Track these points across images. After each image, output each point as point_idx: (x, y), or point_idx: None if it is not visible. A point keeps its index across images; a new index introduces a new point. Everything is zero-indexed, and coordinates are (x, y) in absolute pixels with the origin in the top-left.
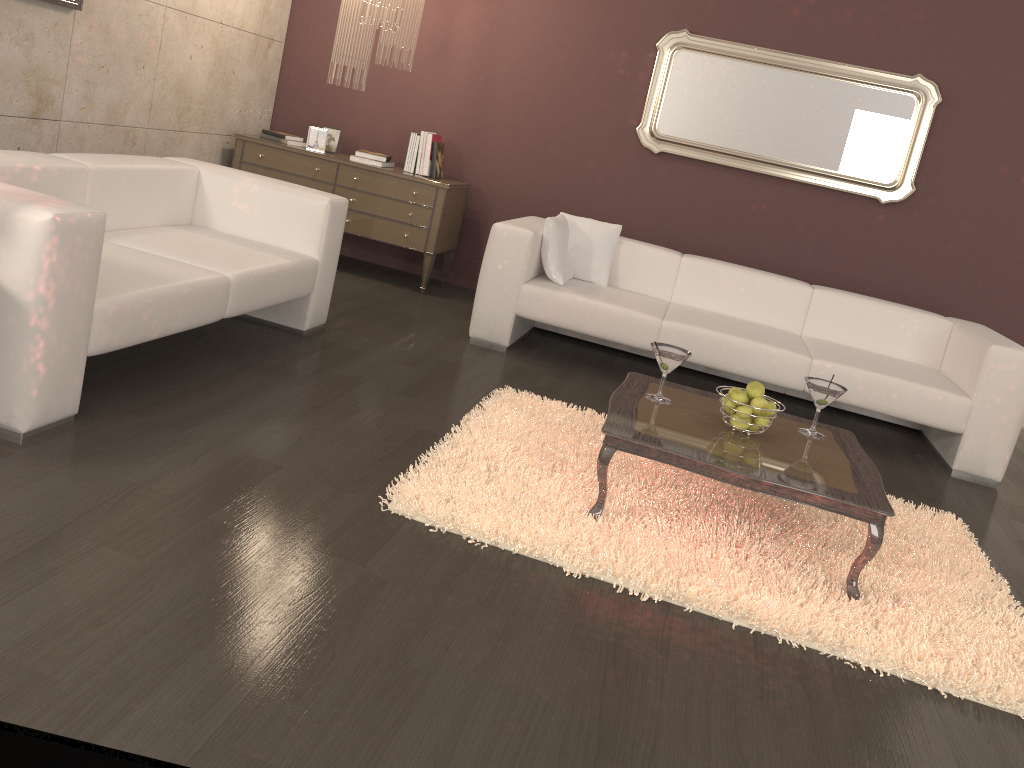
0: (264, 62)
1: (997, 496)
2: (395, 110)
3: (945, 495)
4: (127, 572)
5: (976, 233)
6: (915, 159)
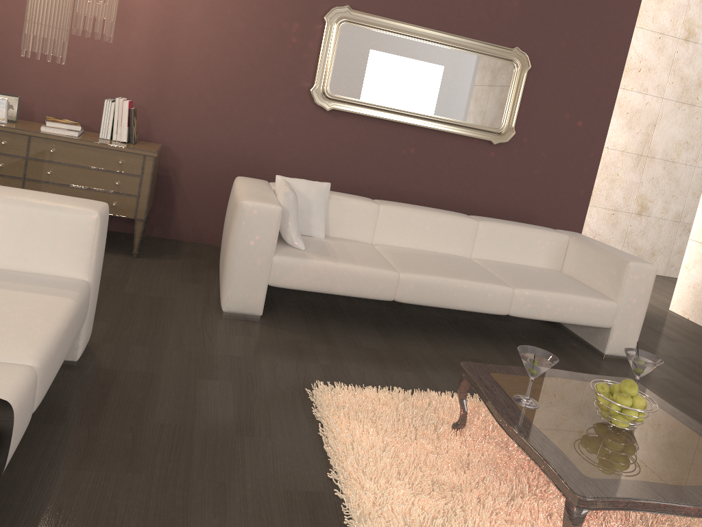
0: None
1: None
2: (73, 73)
3: None
4: None
5: (551, 162)
6: (515, 110)
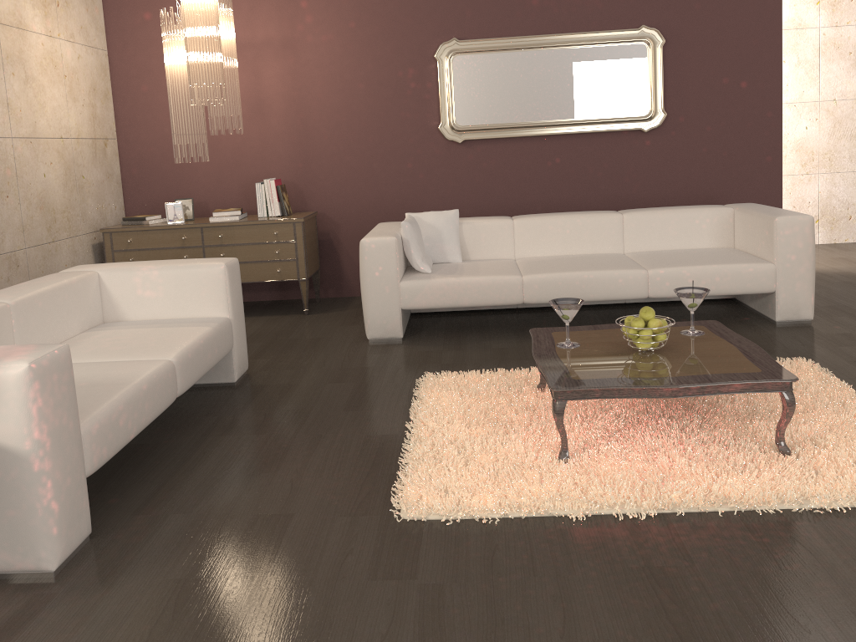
0: (105, 160)
1: (817, 331)
2: (232, 168)
3: (784, 344)
4: None
5: (720, 134)
6: (659, 91)
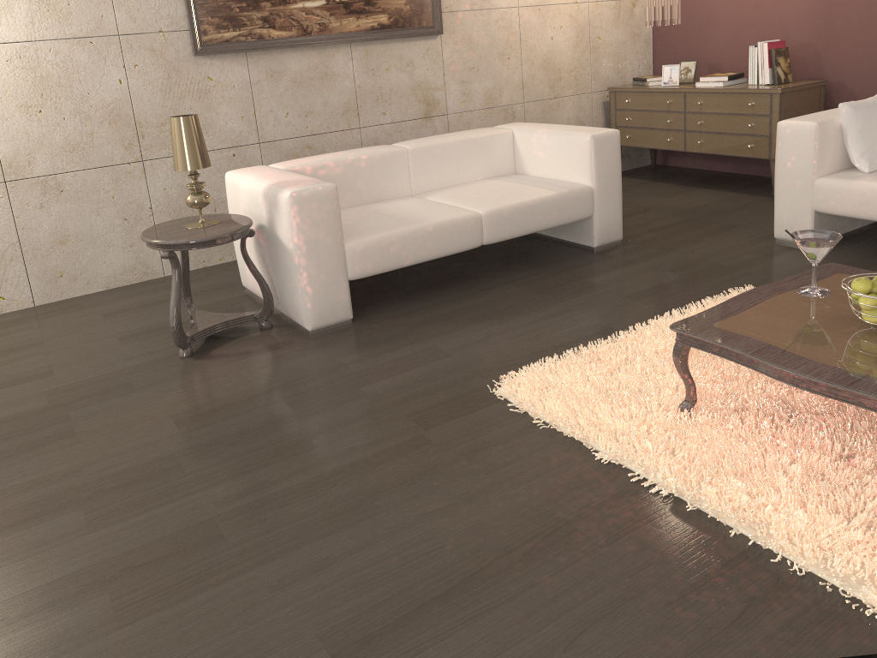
0: (631, 20)
1: None
2: (748, 27)
3: None
4: (278, 417)
5: None
6: None
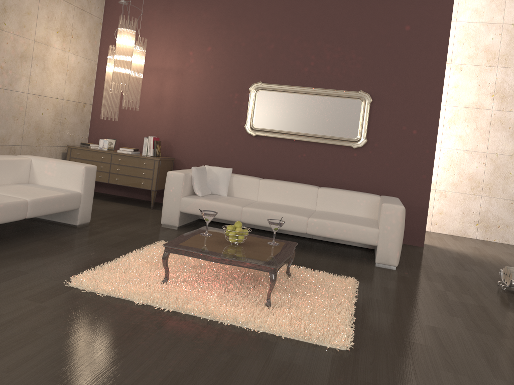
0: (82, 113)
1: (391, 272)
2: (141, 128)
3: (362, 272)
4: None
5: (397, 157)
6: (365, 127)
